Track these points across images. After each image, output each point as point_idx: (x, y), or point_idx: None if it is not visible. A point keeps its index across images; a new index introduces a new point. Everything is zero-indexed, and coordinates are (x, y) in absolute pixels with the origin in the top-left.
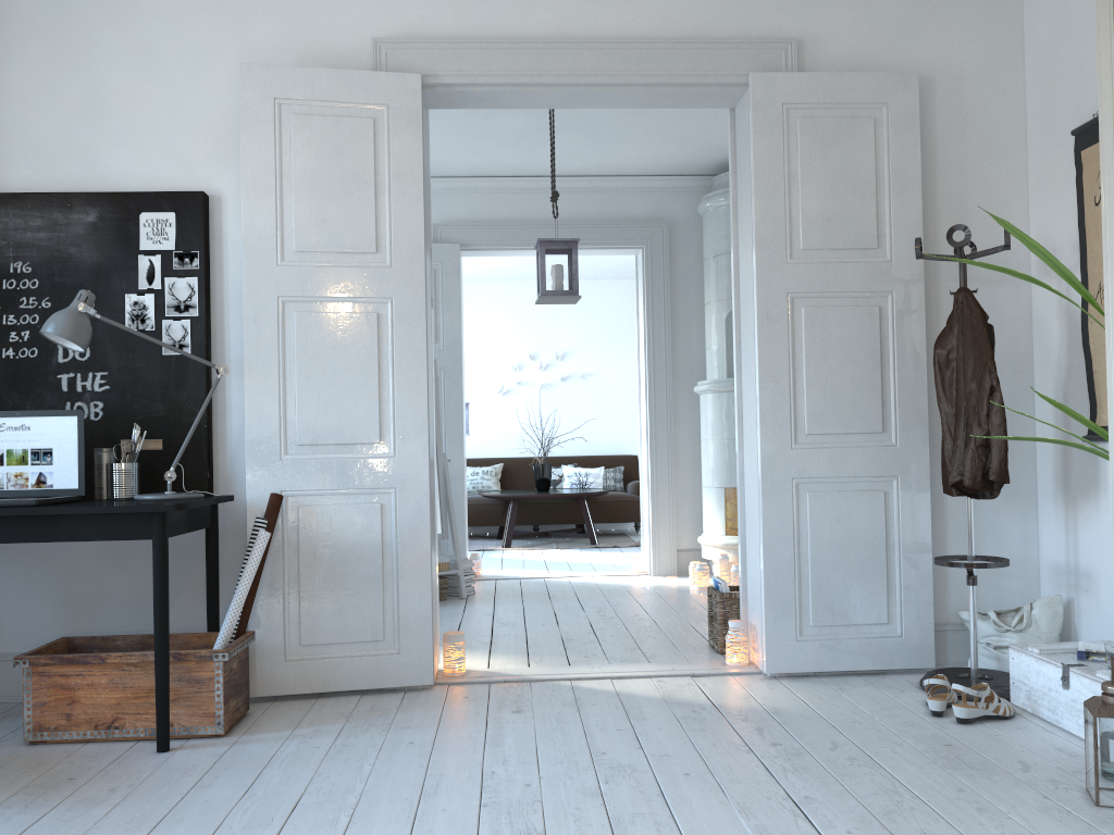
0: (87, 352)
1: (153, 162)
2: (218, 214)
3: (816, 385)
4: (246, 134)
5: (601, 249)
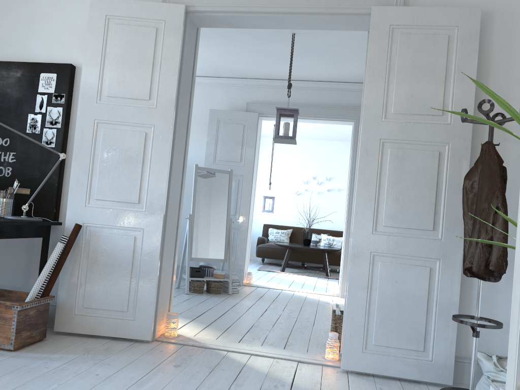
0: (8, 142)
1: (52, 48)
2: (78, 76)
3: (392, 196)
4: (89, 33)
5: (331, 120)
